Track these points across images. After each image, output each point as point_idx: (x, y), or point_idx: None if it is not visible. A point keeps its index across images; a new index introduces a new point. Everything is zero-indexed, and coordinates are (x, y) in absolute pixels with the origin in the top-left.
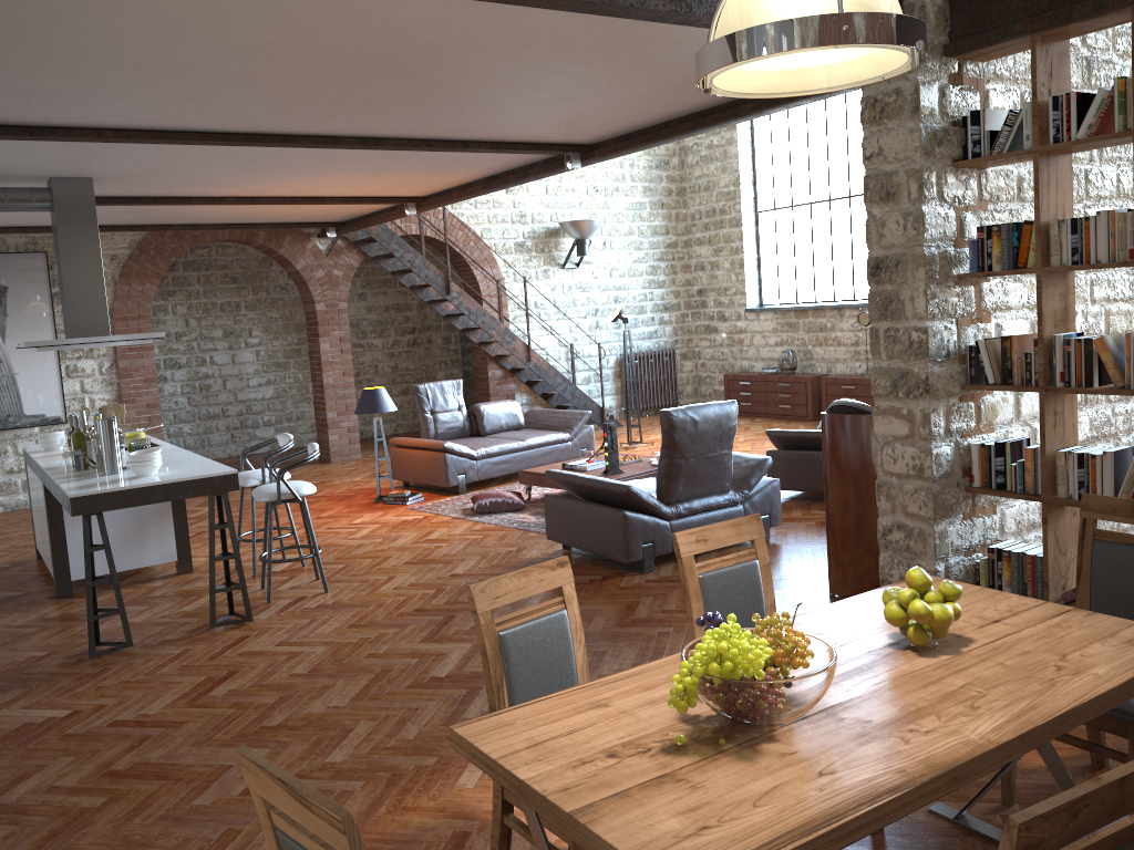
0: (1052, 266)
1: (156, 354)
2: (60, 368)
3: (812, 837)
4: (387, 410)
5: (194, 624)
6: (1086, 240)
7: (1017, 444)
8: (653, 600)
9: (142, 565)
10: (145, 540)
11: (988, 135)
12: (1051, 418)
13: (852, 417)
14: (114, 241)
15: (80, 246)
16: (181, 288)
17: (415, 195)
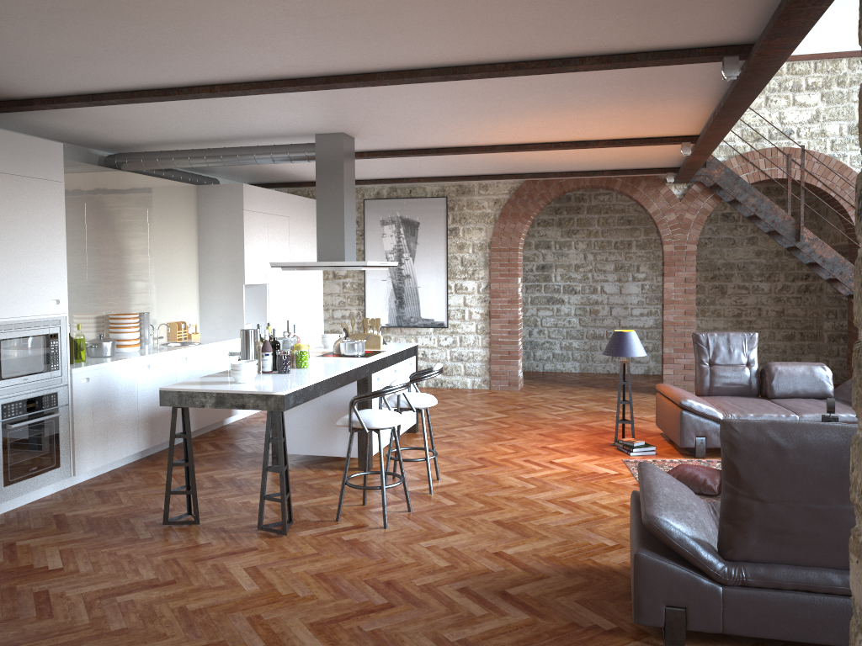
0: None
1: (558, 281)
2: (447, 285)
3: None
4: (628, 354)
5: (263, 521)
6: None
7: None
8: None
9: (331, 454)
10: (335, 434)
11: None
12: None
13: None
14: (498, 188)
15: (329, 188)
16: (583, 228)
17: (687, 133)
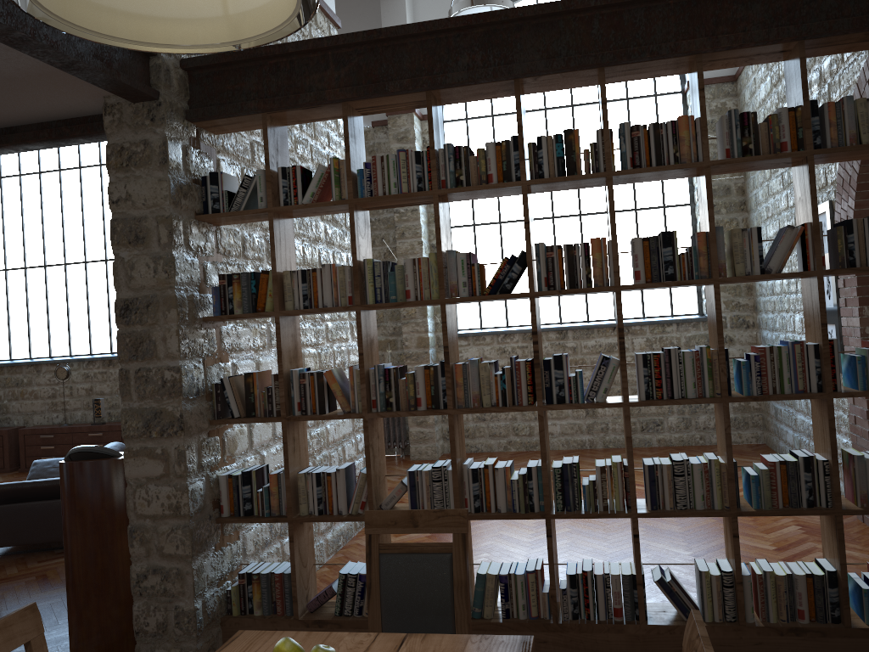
0: (288, 310)
1: None
2: None
3: None
4: None
5: None
6: (315, 288)
7: (260, 471)
8: None
9: None
10: None
11: (227, 194)
12: (292, 444)
13: (96, 463)
14: None
15: None
16: None
17: None
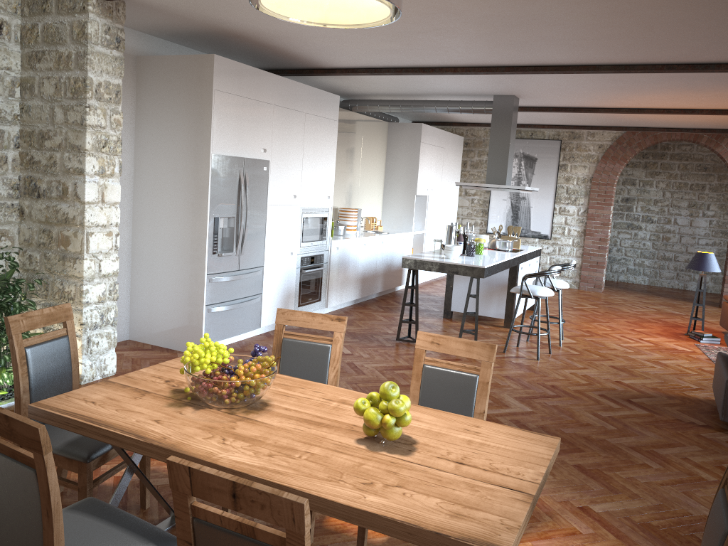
0: None
1: (638, 211)
2: (553, 207)
3: (84, 422)
4: (706, 270)
5: None
6: None
7: None
8: (697, 451)
9: (485, 314)
10: (489, 302)
11: None
12: None
13: None
14: (603, 136)
15: (500, 133)
16: (664, 171)
17: None
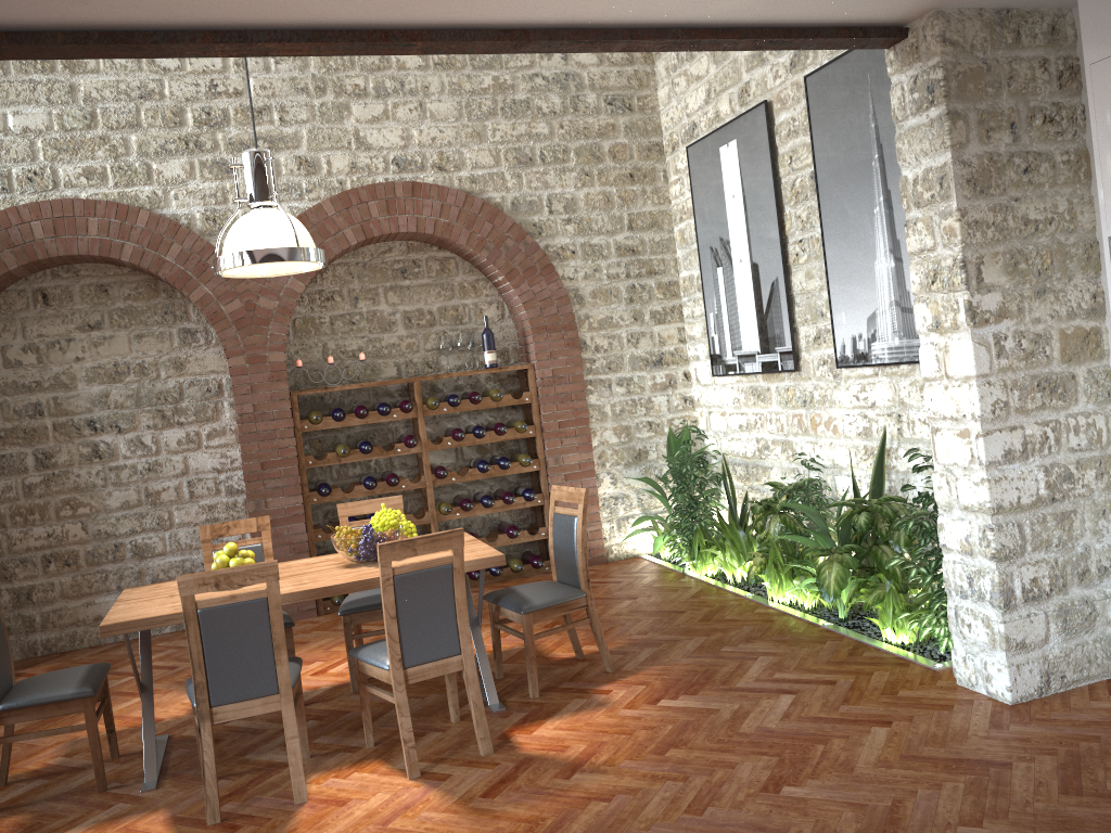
0: None
1: None
2: None
3: None
4: None
5: None
6: None
7: None
8: None
9: None
10: None
11: None
12: None
13: None
14: None
15: None
16: None
17: None
